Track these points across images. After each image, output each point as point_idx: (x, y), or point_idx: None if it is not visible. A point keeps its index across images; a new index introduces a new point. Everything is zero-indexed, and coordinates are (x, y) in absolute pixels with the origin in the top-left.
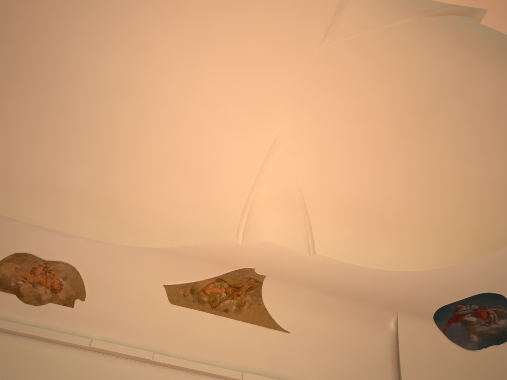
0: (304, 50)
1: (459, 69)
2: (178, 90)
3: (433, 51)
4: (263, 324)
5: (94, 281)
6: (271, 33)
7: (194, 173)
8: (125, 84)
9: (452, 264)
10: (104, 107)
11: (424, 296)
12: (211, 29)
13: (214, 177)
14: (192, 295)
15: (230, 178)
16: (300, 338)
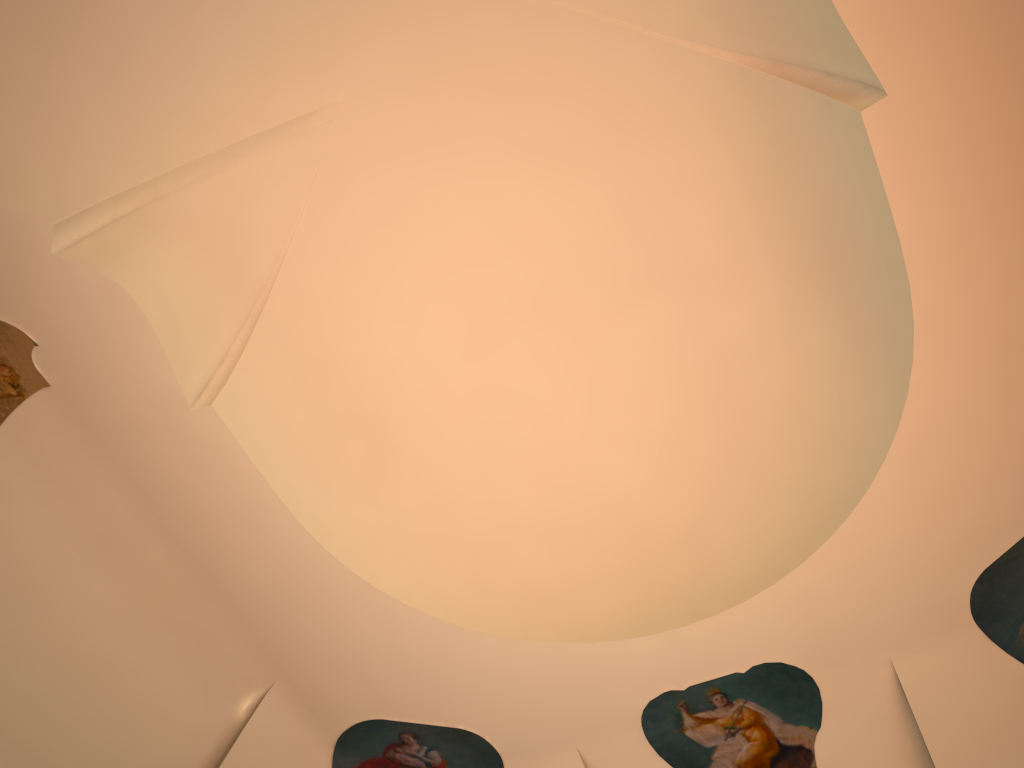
0: None
1: (727, 242)
2: None
3: (716, 168)
4: None
5: None
6: None
7: (73, 36)
8: None
9: (463, 625)
10: None
11: (359, 670)
12: None
13: (113, 81)
14: None
15: (151, 112)
16: (8, 601)
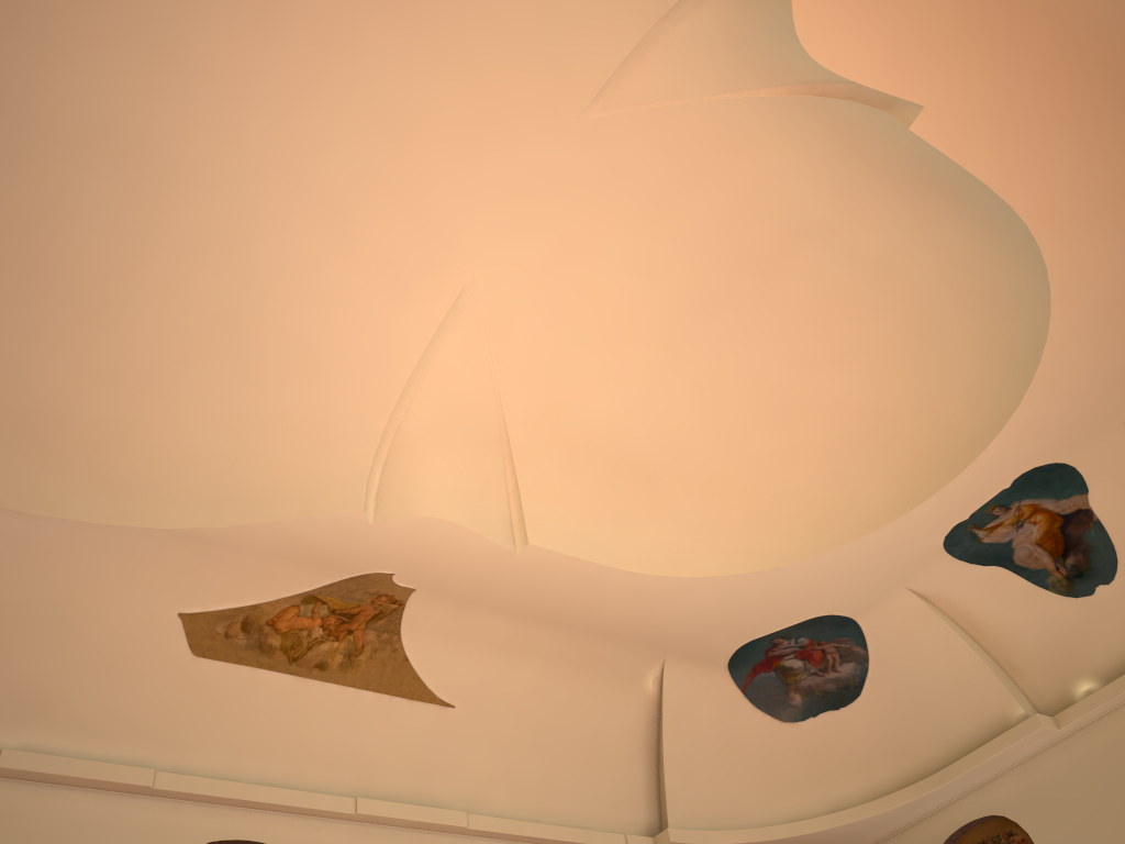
0: (548, 118)
1: (834, 196)
2: (249, 168)
3: (797, 157)
4: (399, 693)
5: (4, 609)
6: (482, 73)
7: (265, 359)
8: (114, 139)
9: (779, 564)
10: (51, 186)
11: (720, 623)
12: (350, 44)
13: (312, 372)
14: (246, 634)
15: (352, 375)
16: (475, 718)
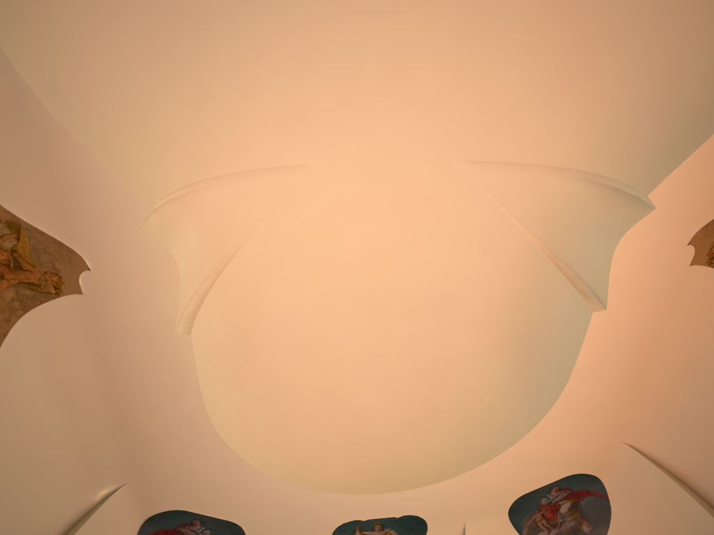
0: (446, 144)
1: (478, 309)
2: None
3: (494, 277)
4: None
5: None
6: (455, 93)
7: (178, 64)
8: None
9: (267, 472)
10: None
11: (189, 484)
12: (438, 8)
13: (194, 105)
14: None
15: (210, 134)
16: None
